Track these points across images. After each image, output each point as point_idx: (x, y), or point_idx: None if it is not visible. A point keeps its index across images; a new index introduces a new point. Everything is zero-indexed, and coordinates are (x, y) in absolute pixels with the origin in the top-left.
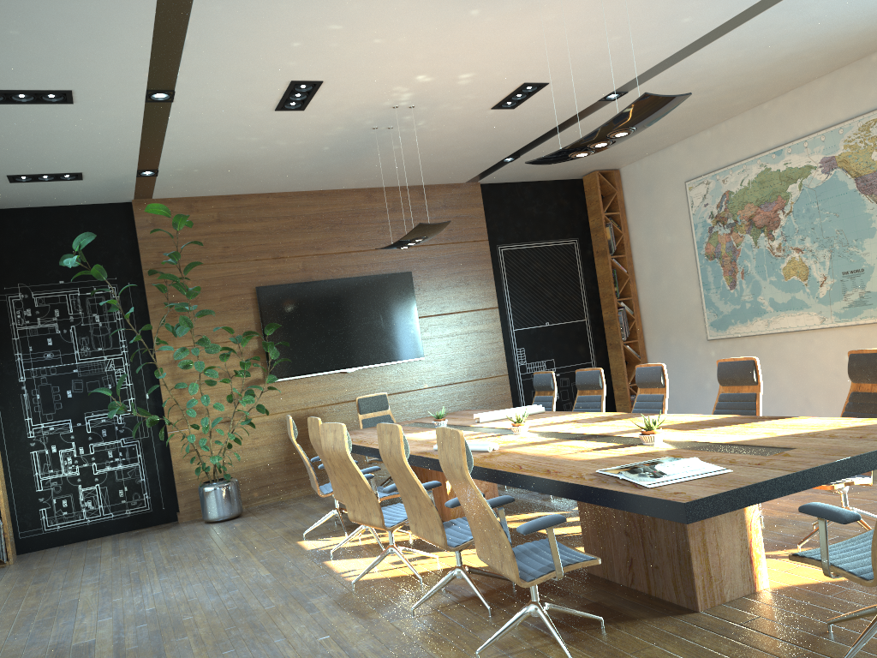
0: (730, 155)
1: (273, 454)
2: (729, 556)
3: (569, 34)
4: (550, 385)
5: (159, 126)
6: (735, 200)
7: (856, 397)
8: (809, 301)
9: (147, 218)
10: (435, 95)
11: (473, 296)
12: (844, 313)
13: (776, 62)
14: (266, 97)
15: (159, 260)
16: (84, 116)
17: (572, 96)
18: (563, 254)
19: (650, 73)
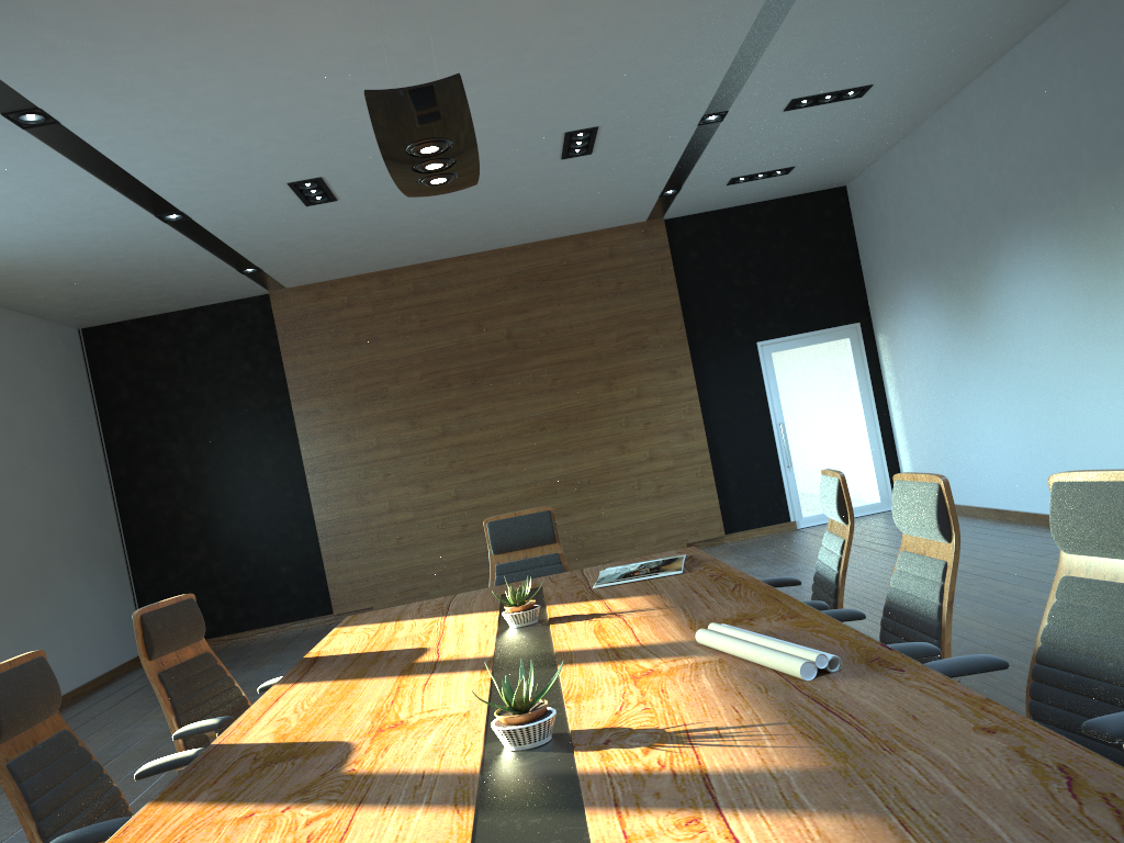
0: None
1: None
2: None
3: None
4: None
5: None
6: None
7: (173, 675)
8: None
9: None
10: None
11: None
12: None
13: None
14: None
15: None
16: None
17: None
18: None
19: None
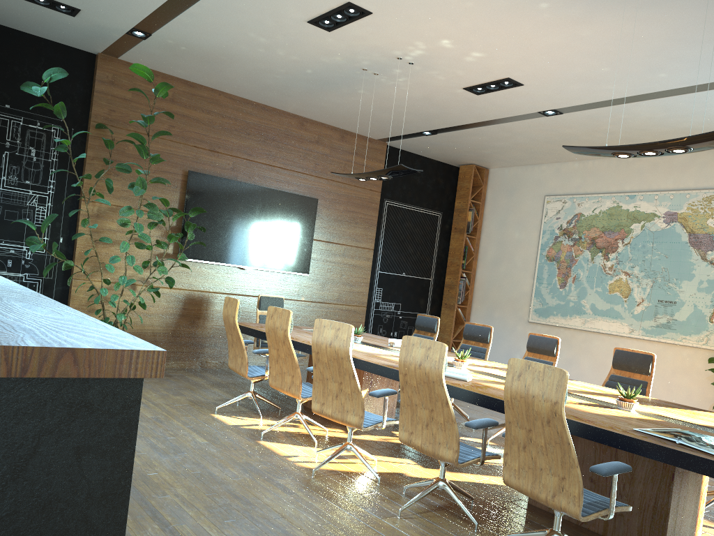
0: (589, 186)
1: (162, 324)
2: (686, 518)
3: (581, 53)
4: (434, 328)
5: None
6: (584, 222)
7: None
8: (624, 314)
9: (108, 75)
10: (438, 61)
11: (358, 234)
12: (650, 330)
13: (673, 129)
14: (313, 7)
15: (109, 117)
16: None
17: (526, 101)
18: (429, 221)
19: (593, 105)
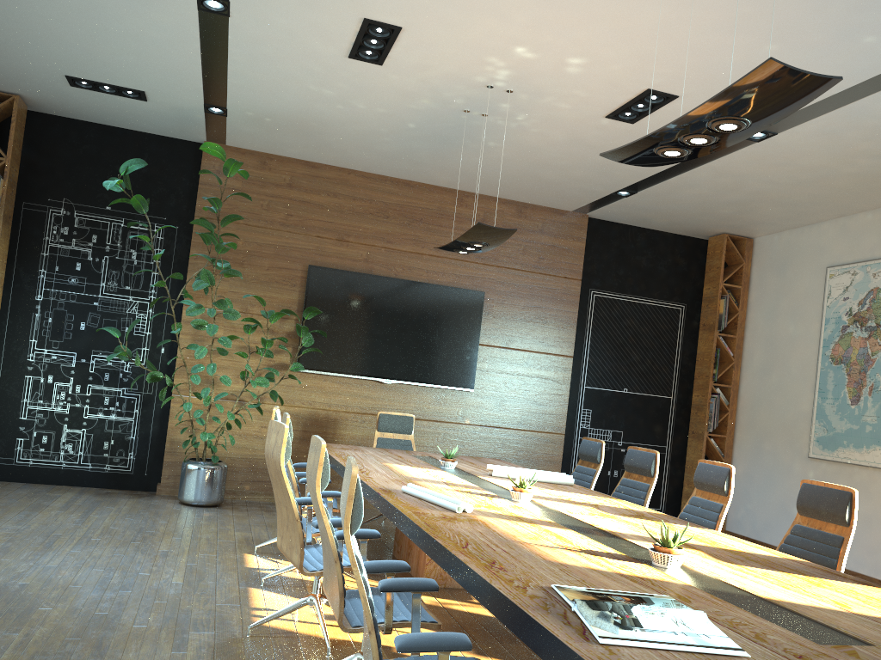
0: None
1: None
2: None
3: (711, 27)
4: (596, 456)
5: (219, 48)
6: None
7: None
8: None
9: (215, 164)
10: (538, 81)
11: (547, 336)
12: None
13: None
14: (337, 35)
15: None
16: (132, 14)
17: None
18: (664, 317)
19: (809, 112)
